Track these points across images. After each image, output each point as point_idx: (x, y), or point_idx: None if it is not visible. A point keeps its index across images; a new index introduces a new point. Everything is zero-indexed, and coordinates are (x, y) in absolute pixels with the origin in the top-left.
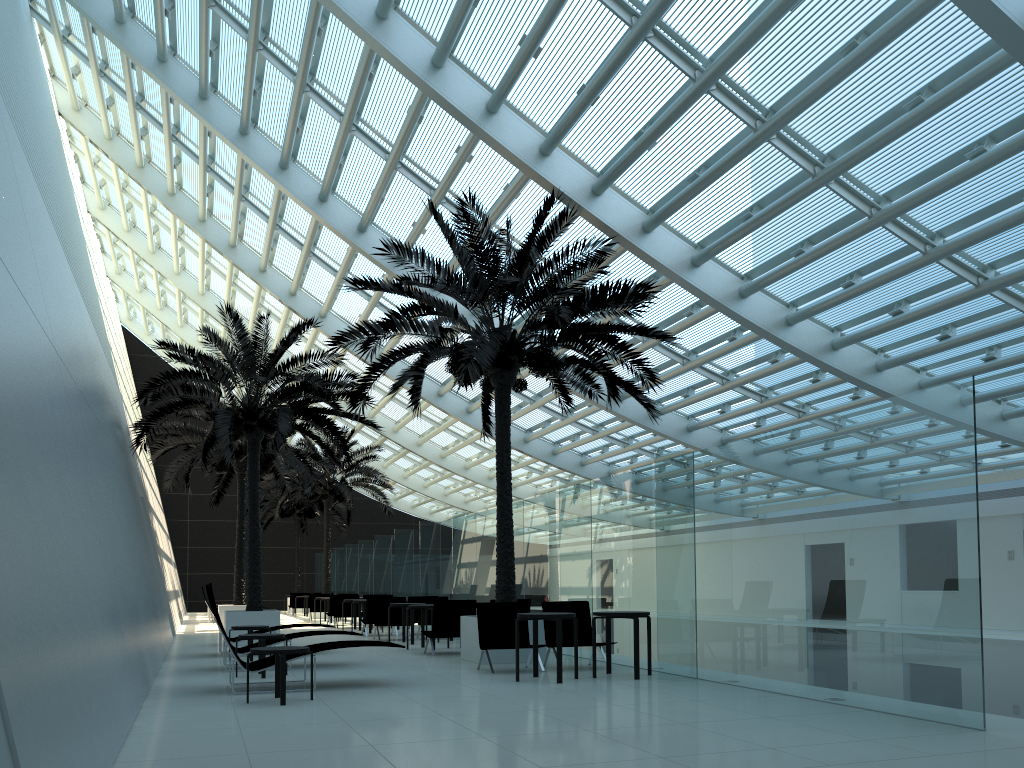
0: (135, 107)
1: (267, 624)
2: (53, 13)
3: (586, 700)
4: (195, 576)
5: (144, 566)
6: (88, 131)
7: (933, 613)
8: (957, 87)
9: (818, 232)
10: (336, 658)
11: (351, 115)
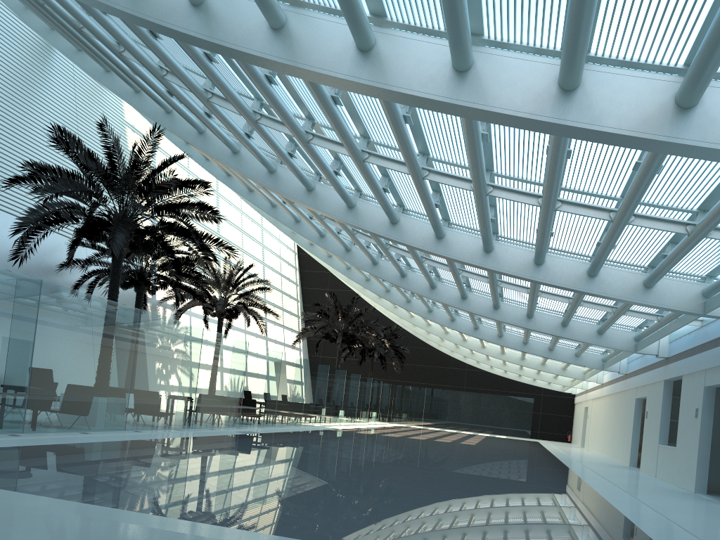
0: None
1: None
2: None
3: None
4: None
5: None
6: None
7: None
8: None
9: None
10: None
11: None
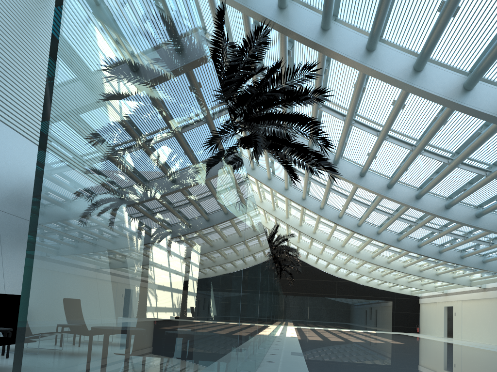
0: None
1: None
2: None
3: None
4: None
5: None
6: None
7: None
8: None
9: None
10: None
11: None
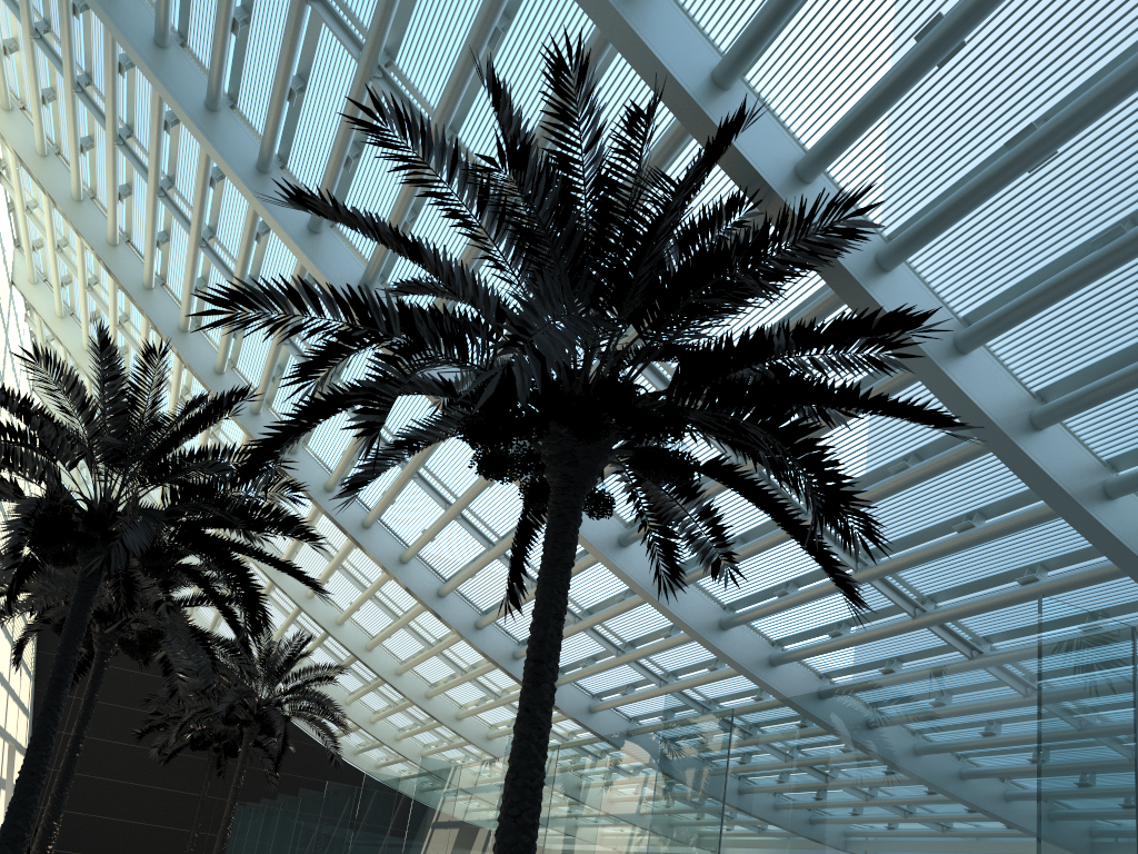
0: (74, 88)
1: None
2: None
3: None
4: None
5: None
6: (14, 138)
7: None
8: None
9: None
10: None
11: (377, 37)
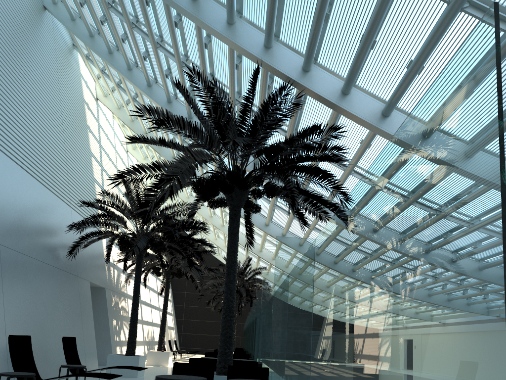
0: (117, 86)
1: (130, 364)
2: (77, 43)
3: None
4: (185, 334)
5: (34, 323)
6: (109, 105)
7: None
8: None
9: None
10: None
11: (177, 55)
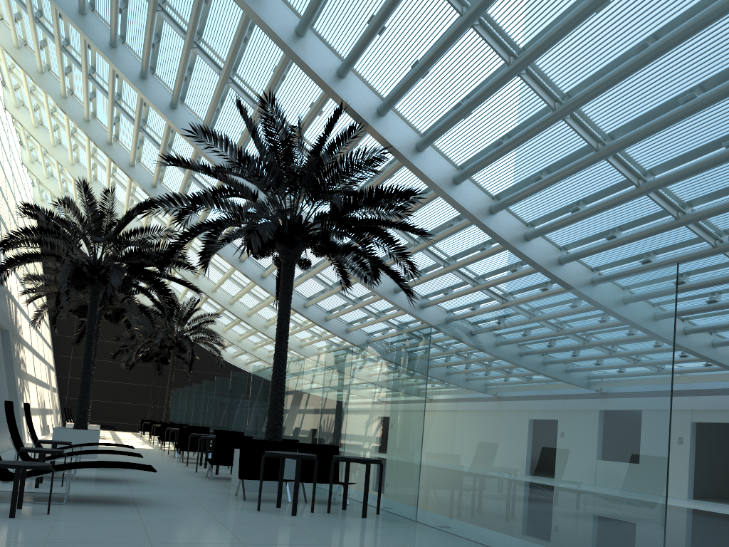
0: (34, 20)
1: (88, 441)
2: None
3: (303, 536)
4: (72, 400)
5: None
6: (1, 39)
7: (621, 486)
8: (678, 33)
9: (554, 163)
10: (127, 474)
11: (192, 33)
